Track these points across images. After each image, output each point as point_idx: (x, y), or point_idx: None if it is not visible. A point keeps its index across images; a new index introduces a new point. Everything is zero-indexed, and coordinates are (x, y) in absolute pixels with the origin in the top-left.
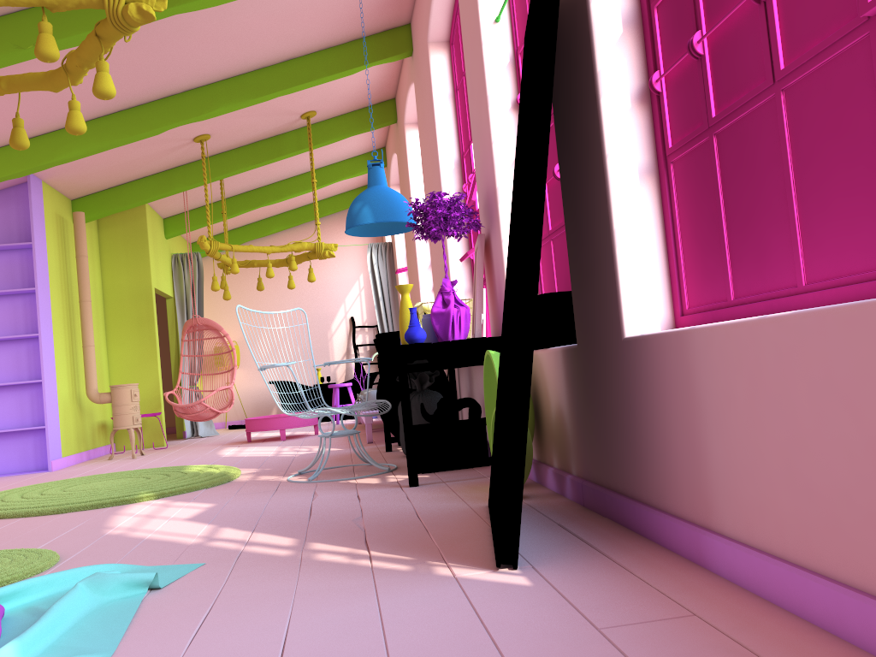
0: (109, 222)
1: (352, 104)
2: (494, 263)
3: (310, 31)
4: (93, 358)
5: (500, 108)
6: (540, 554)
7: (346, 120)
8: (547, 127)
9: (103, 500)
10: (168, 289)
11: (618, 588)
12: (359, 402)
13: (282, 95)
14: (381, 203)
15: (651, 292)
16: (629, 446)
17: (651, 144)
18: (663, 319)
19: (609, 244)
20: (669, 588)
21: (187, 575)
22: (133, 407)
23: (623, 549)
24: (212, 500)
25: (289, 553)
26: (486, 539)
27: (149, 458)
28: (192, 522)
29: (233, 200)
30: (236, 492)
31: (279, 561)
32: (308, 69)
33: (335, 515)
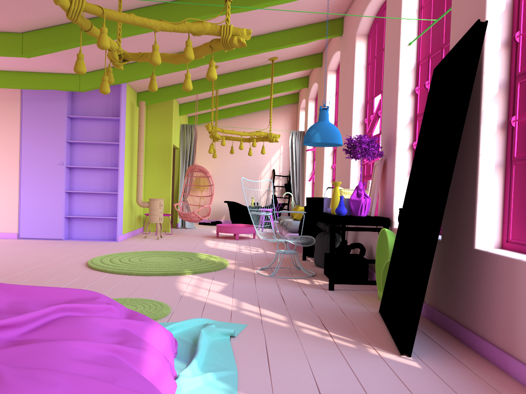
0: (153, 105)
1: (298, 54)
2: (387, 176)
3: (288, 19)
4: (142, 182)
5: (404, 93)
6: (419, 349)
7: (293, 62)
8: (457, 146)
9: (167, 271)
10: (178, 144)
11: (465, 378)
12: (276, 221)
13: (265, 52)
14: (326, 132)
15: (491, 227)
16: (467, 301)
17: (504, 151)
18: (496, 241)
19: (473, 199)
20: (491, 382)
21: (243, 330)
22: (160, 211)
23: (461, 354)
24: (224, 281)
25: (287, 326)
26: (387, 335)
27: (166, 240)
28: (222, 295)
29: (218, 98)
30: (233, 276)
31: (284, 330)
32: (282, 39)
33: (298, 303)
